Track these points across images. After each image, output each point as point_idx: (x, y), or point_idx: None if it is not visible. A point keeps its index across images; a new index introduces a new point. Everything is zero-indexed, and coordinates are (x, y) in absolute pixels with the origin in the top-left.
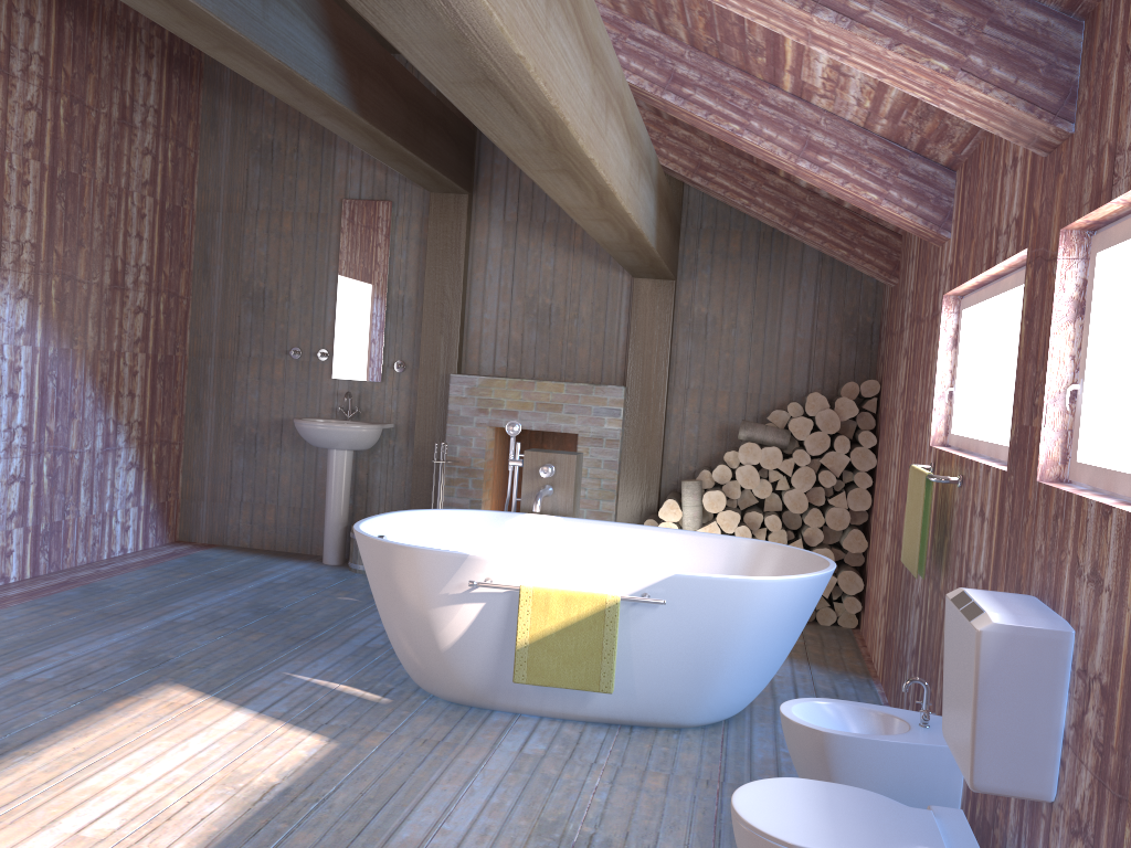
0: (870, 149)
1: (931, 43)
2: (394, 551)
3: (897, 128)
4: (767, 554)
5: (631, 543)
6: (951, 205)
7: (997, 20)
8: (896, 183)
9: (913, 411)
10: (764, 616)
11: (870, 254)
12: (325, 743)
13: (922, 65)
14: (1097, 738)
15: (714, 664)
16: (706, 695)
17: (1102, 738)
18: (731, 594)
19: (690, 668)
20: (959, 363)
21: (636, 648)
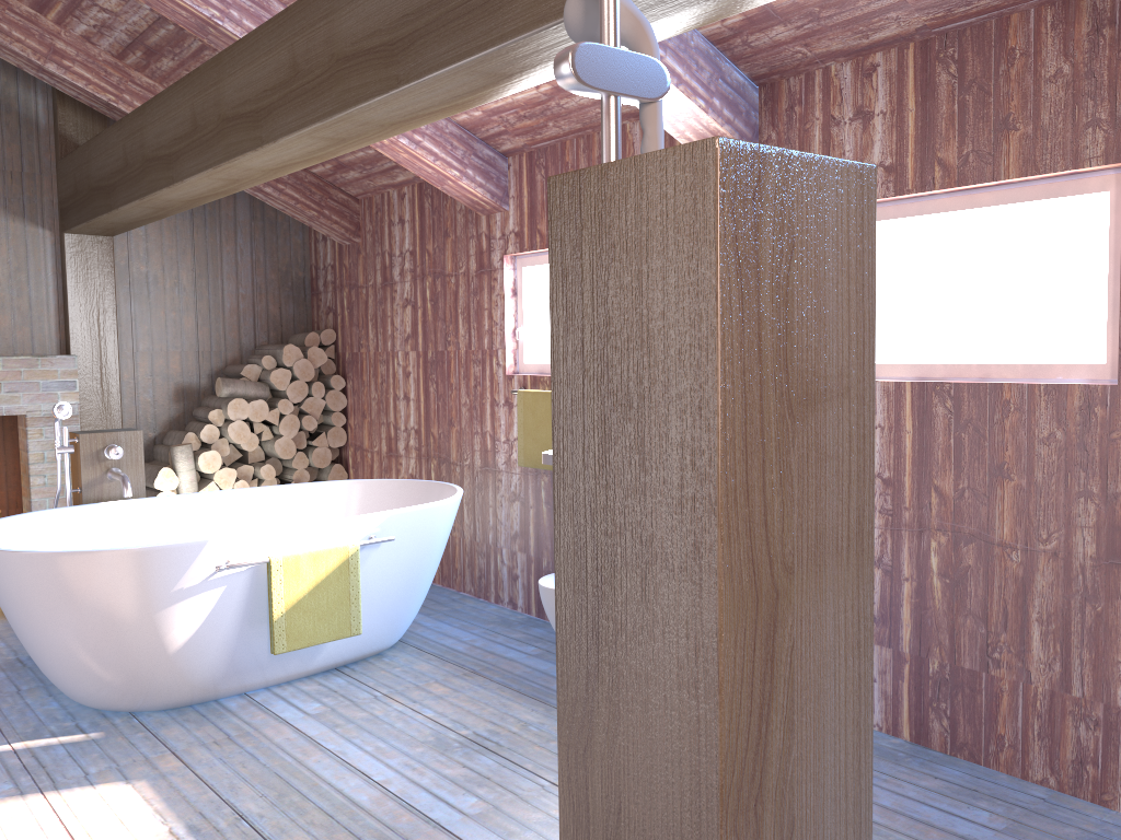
0: (451, 133)
1: (696, 87)
2: (110, 558)
3: (485, 120)
4: (359, 491)
5: (225, 510)
6: (507, 184)
7: (723, 78)
8: (471, 164)
9: (450, 350)
10: (445, 533)
11: (337, 216)
12: (130, 786)
13: (692, 102)
14: (883, 508)
15: (416, 584)
16: (407, 614)
17: (891, 506)
18: (431, 519)
19: (400, 593)
20: (524, 309)
21: (363, 589)
